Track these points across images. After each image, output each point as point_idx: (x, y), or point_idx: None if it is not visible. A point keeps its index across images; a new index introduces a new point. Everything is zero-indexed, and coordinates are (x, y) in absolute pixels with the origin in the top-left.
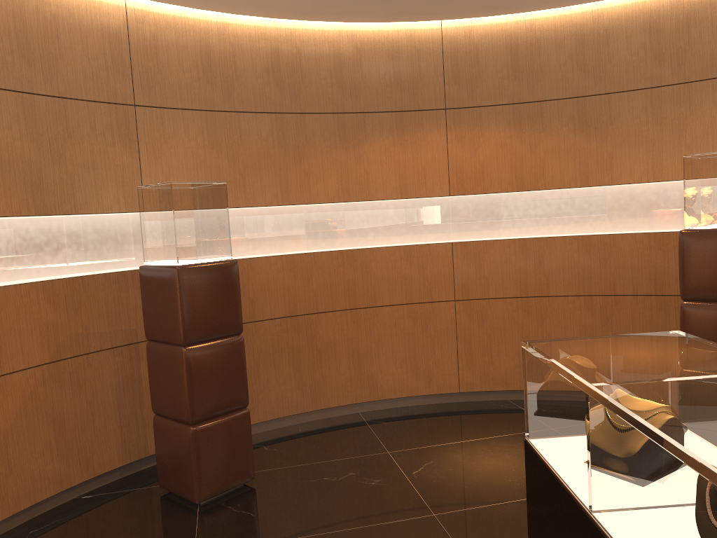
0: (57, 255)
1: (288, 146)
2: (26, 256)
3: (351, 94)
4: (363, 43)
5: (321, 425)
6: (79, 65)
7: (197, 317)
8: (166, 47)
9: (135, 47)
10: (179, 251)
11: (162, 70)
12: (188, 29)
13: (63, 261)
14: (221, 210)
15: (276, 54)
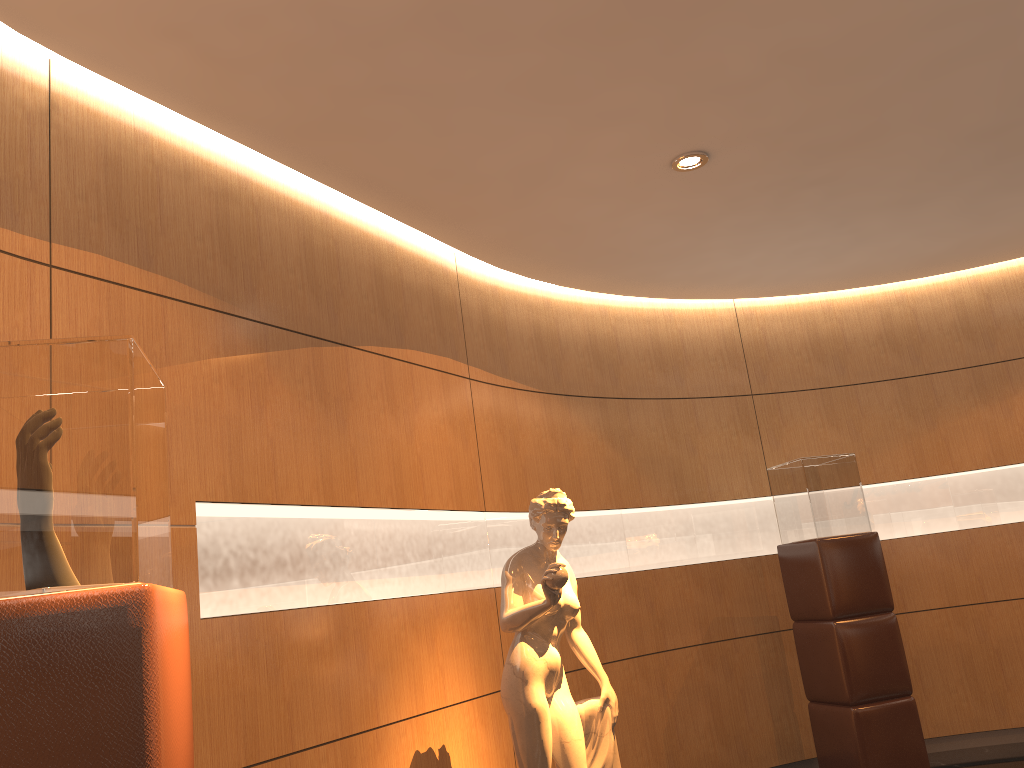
0: (699, 540)
1: (916, 411)
2: (676, 541)
3: (985, 343)
4: (989, 286)
5: (1015, 747)
6: (701, 367)
7: (842, 590)
8: (774, 336)
9: (746, 342)
10: (816, 524)
11: (772, 357)
12: (792, 315)
13: (704, 546)
14: (853, 481)
15: (887, 319)
